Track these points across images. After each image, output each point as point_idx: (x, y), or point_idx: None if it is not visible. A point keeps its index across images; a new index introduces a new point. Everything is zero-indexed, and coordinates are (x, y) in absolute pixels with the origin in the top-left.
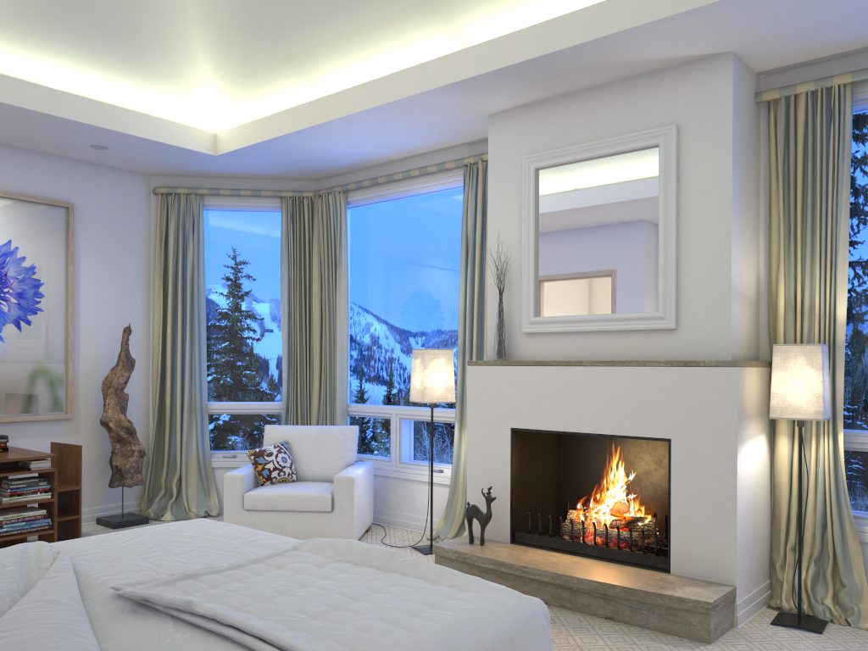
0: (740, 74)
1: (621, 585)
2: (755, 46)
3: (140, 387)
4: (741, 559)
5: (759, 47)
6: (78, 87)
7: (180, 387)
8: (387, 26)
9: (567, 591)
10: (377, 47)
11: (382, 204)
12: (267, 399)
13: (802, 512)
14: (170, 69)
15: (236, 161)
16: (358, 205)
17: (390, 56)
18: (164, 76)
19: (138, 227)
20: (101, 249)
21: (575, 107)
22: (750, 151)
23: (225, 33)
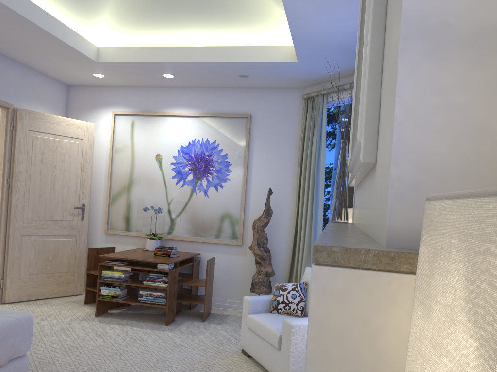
0: None
1: None
2: None
3: (287, 230)
4: None
5: None
6: (210, 42)
7: (303, 233)
8: None
9: None
10: None
11: None
12: None
13: None
14: (249, 10)
15: (317, 62)
16: None
17: None
18: (249, 16)
19: (293, 124)
20: (267, 141)
21: None
22: None
23: None
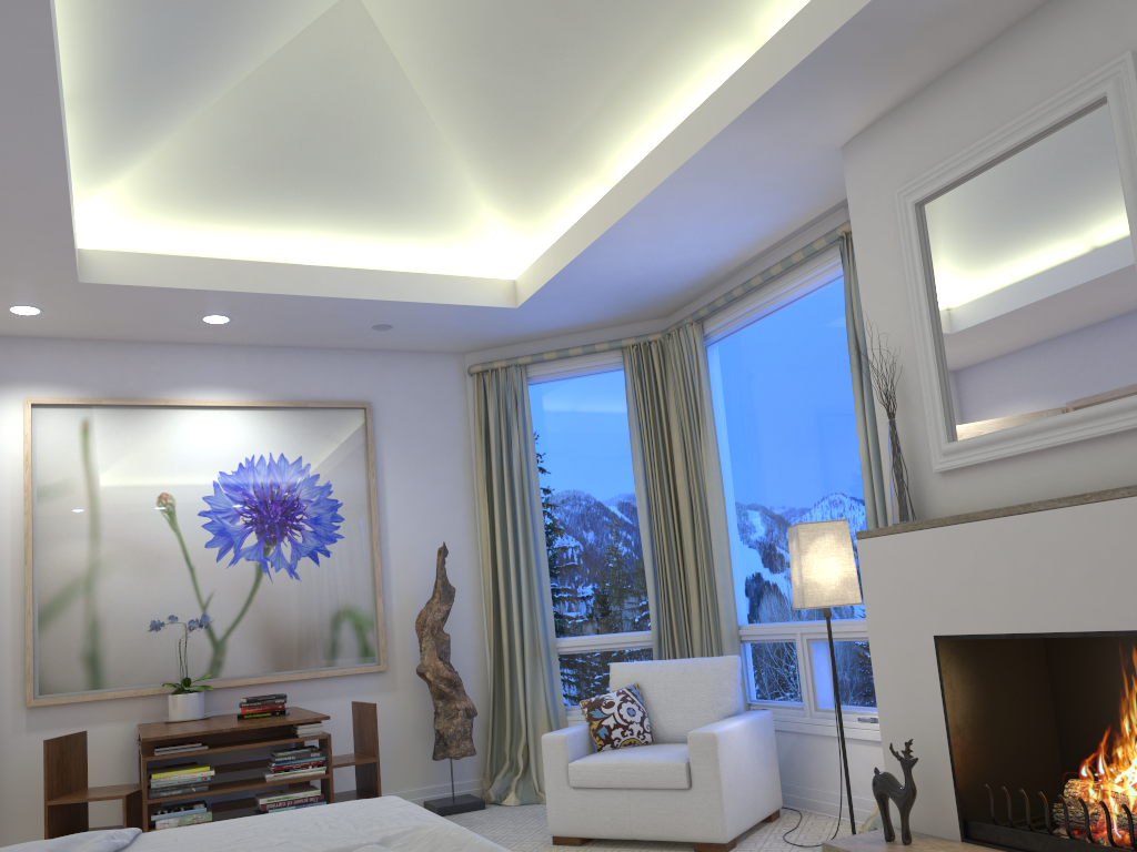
0: None
1: None
2: None
3: (471, 625)
4: None
5: None
6: (338, 258)
7: (518, 620)
8: (657, 62)
9: None
10: (657, 98)
11: (750, 327)
12: (634, 628)
13: None
14: (439, 211)
15: (547, 310)
16: (720, 337)
17: (676, 104)
18: (434, 222)
19: (453, 419)
20: (409, 453)
21: (962, 87)
22: None
23: (484, 145)
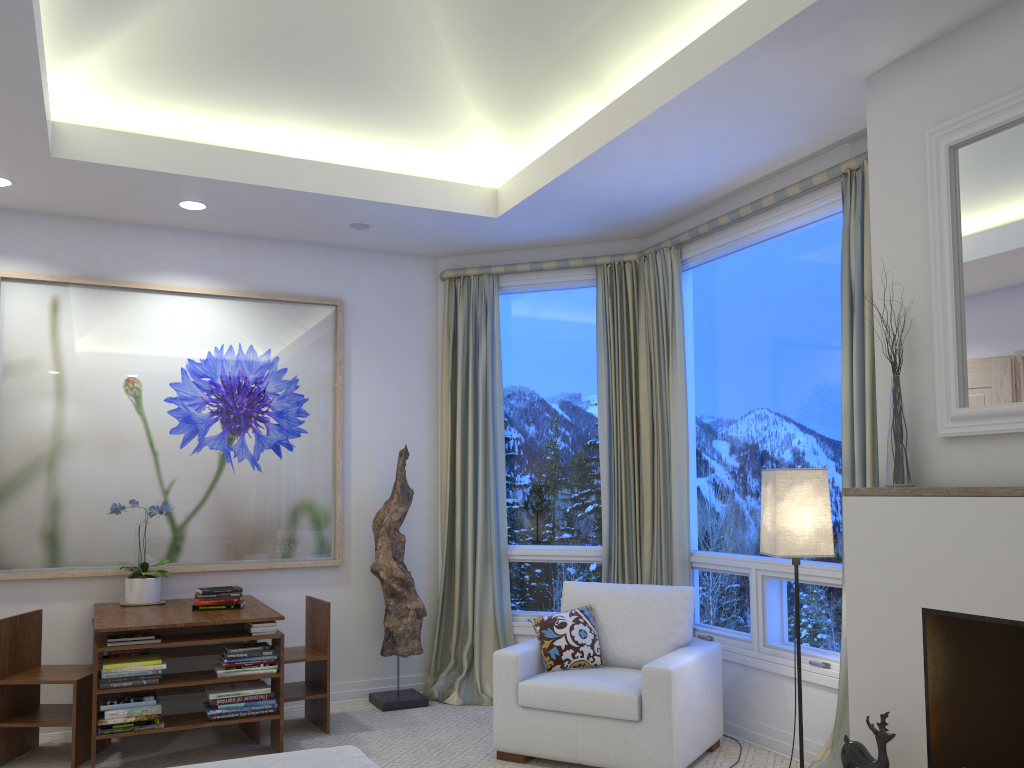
0: None
1: None
2: None
3: (426, 526)
4: None
5: None
6: (320, 153)
7: (472, 526)
8: None
9: None
10: (672, 8)
11: (730, 257)
12: (585, 542)
13: None
14: (427, 112)
15: (526, 222)
16: (698, 263)
17: (693, 17)
18: (420, 122)
19: (422, 323)
20: (376, 353)
21: (1022, 21)
22: None
23: (480, 46)
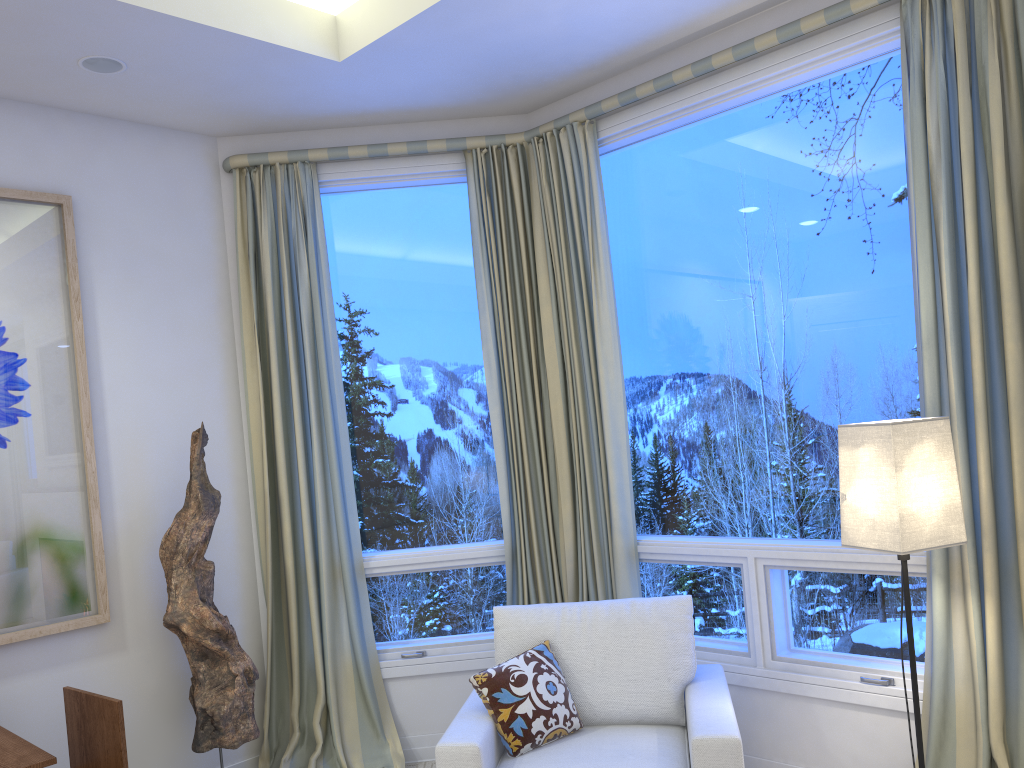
0: None
1: None
2: None
3: (235, 541)
4: None
5: None
6: None
7: (310, 534)
8: None
9: None
10: None
11: (675, 134)
12: (471, 539)
13: None
14: None
15: (380, 74)
16: (618, 146)
17: None
18: None
19: (202, 237)
20: (135, 283)
21: None
22: None
23: None
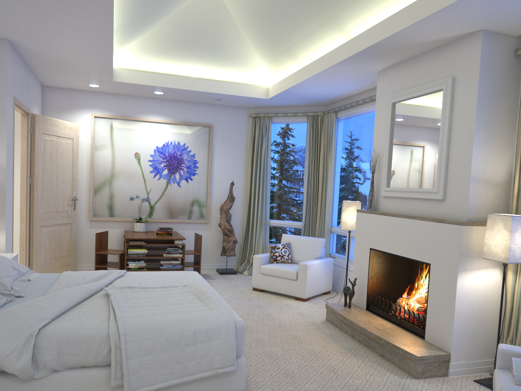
0: (492, 41)
1: (384, 338)
2: (494, 25)
3: (240, 210)
4: (458, 339)
5: (498, 25)
6: (203, 75)
7: (256, 212)
8: (316, 33)
9: (368, 337)
10: (316, 43)
11: (352, 118)
12: (297, 220)
13: (518, 320)
14: (241, 61)
15: (279, 100)
16: (343, 119)
17: (323, 46)
18: (239, 64)
19: (242, 134)
20: (224, 145)
21: (412, 66)
22: (504, 89)
23: (258, 42)
